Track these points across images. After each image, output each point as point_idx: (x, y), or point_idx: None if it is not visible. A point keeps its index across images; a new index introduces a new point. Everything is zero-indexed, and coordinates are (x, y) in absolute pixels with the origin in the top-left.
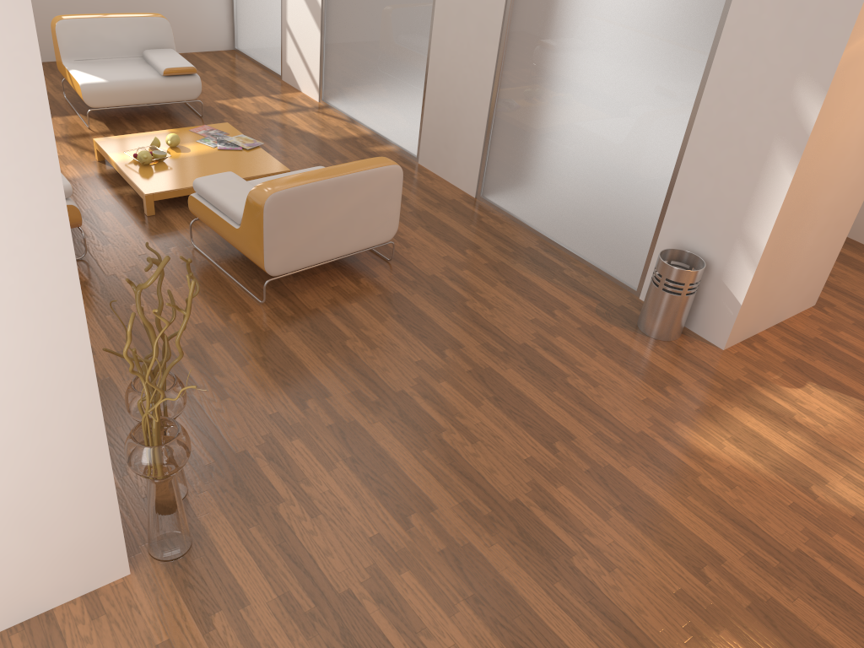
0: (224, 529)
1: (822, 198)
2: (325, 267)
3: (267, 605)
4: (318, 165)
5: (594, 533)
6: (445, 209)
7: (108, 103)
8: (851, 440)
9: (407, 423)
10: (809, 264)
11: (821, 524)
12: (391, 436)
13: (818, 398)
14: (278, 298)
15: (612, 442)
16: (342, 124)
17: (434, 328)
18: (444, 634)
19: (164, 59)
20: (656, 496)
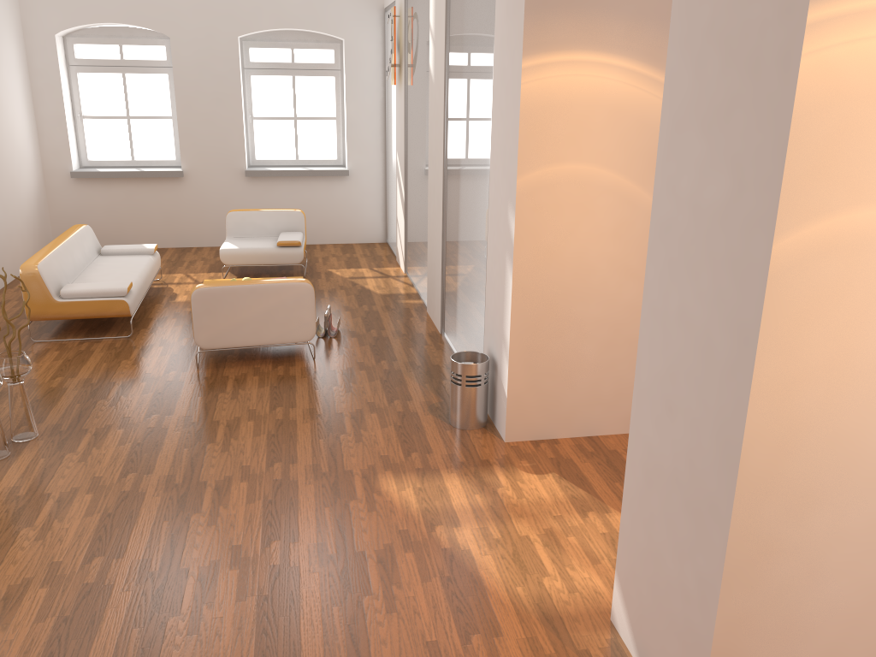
0: (29, 456)
1: (580, 310)
2: (265, 357)
3: (3, 488)
4: (346, 307)
5: (228, 507)
6: (404, 337)
7: (236, 262)
8: (529, 510)
9: (196, 435)
10: (608, 378)
11: (408, 544)
12: (177, 439)
13: (544, 483)
14: (212, 368)
15: (318, 470)
16: (402, 286)
17: (290, 396)
18: (69, 522)
19: (285, 236)
20: (303, 501)
